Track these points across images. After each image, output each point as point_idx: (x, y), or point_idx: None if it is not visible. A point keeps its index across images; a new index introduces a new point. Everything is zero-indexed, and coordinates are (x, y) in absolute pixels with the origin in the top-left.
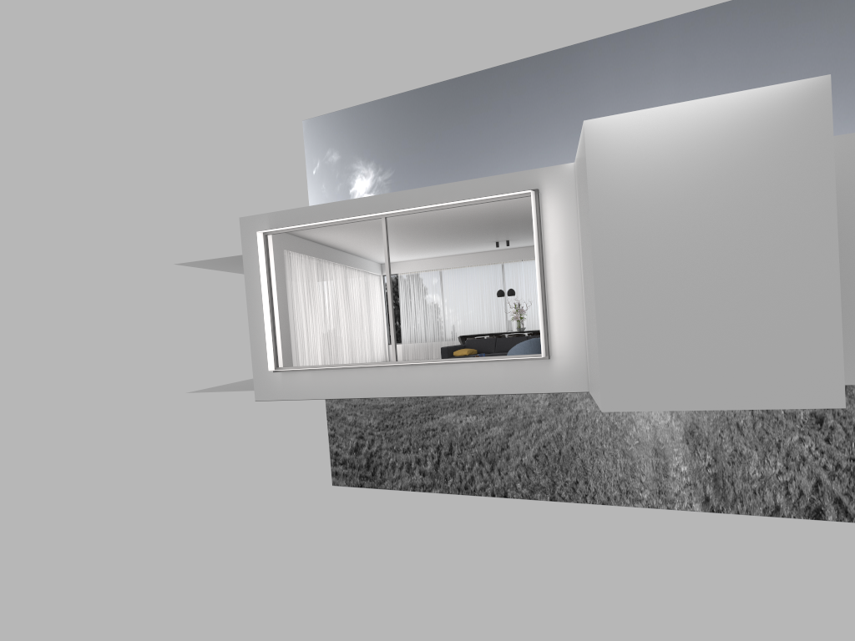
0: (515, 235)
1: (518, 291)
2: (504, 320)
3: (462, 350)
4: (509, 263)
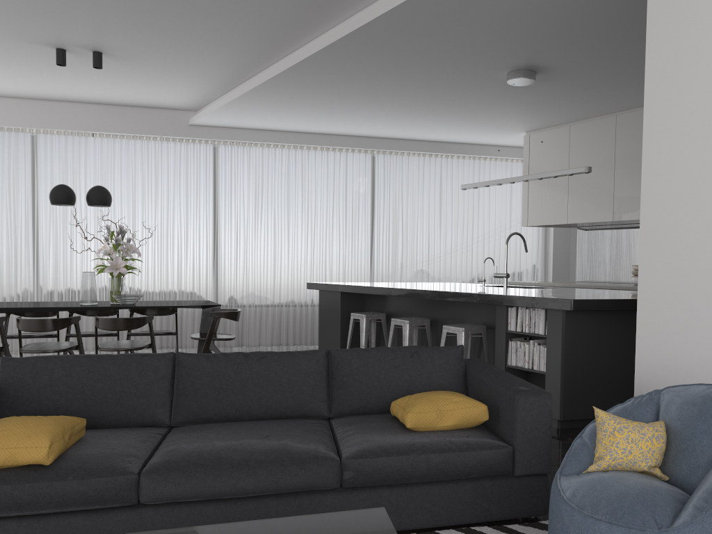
0: (151, 28)
1: (78, 204)
2: (32, 267)
3: (6, 438)
4: (57, 135)
